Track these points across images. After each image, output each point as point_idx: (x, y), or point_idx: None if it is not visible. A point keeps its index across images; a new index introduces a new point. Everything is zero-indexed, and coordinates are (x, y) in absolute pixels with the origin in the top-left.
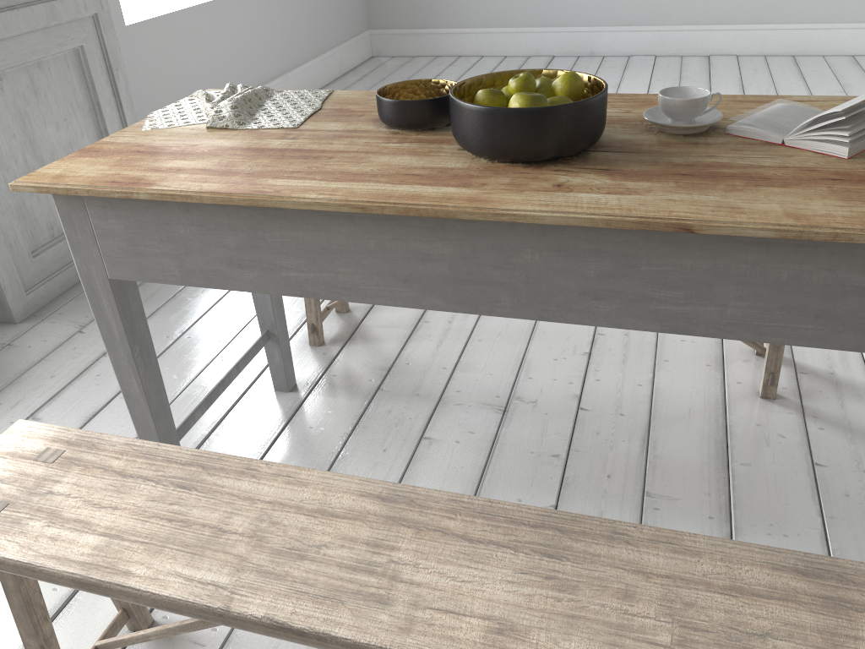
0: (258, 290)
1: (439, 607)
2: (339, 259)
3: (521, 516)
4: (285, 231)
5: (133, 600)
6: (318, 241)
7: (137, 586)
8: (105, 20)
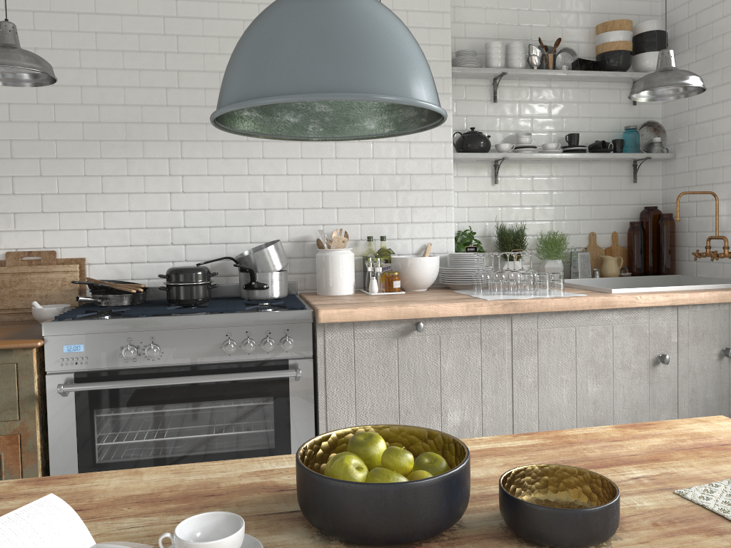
0: None
1: None
2: None
3: None
4: None
5: None
6: None
7: None
8: None
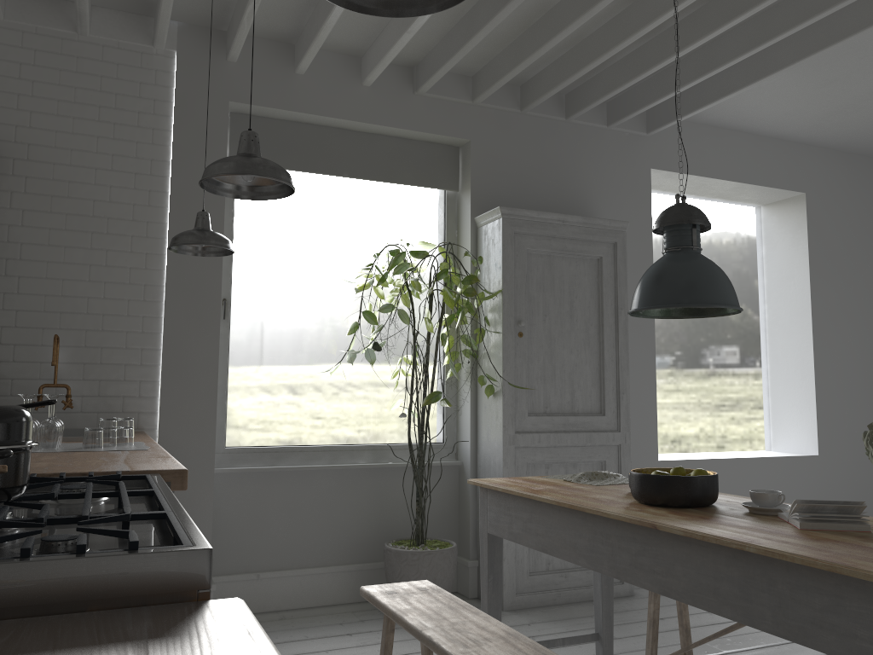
0: (529, 545)
1: (481, 654)
2: (554, 532)
3: (548, 654)
4: (540, 514)
5: (401, 624)
6: (549, 521)
7: (405, 617)
8: (625, 449)
